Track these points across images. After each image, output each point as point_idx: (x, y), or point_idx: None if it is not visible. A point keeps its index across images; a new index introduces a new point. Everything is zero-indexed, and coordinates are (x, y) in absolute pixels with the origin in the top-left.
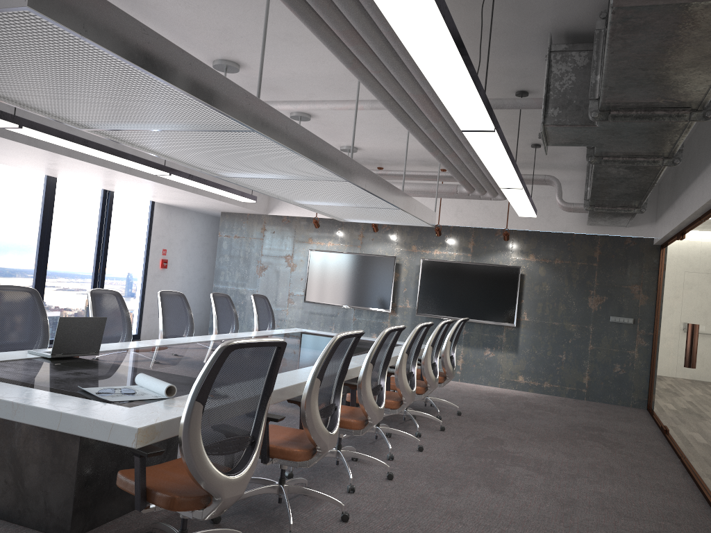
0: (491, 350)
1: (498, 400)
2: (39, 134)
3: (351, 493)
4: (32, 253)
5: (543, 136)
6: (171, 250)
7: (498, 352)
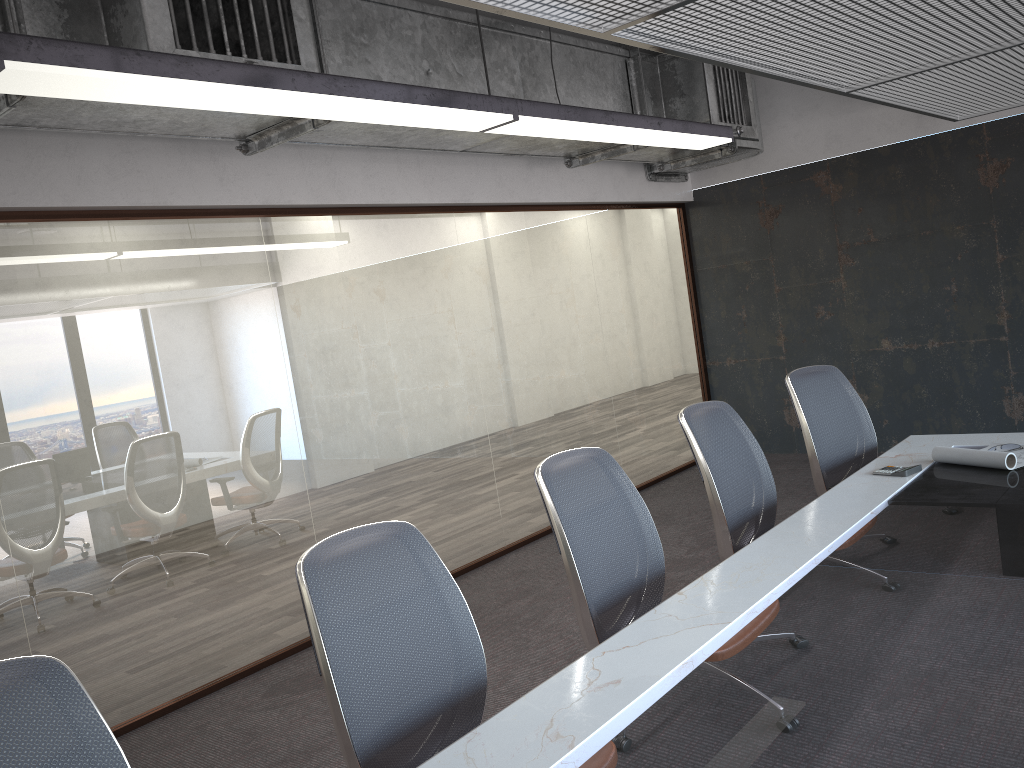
0: None
1: None
2: None
3: None
4: None
5: None
6: None
7: None
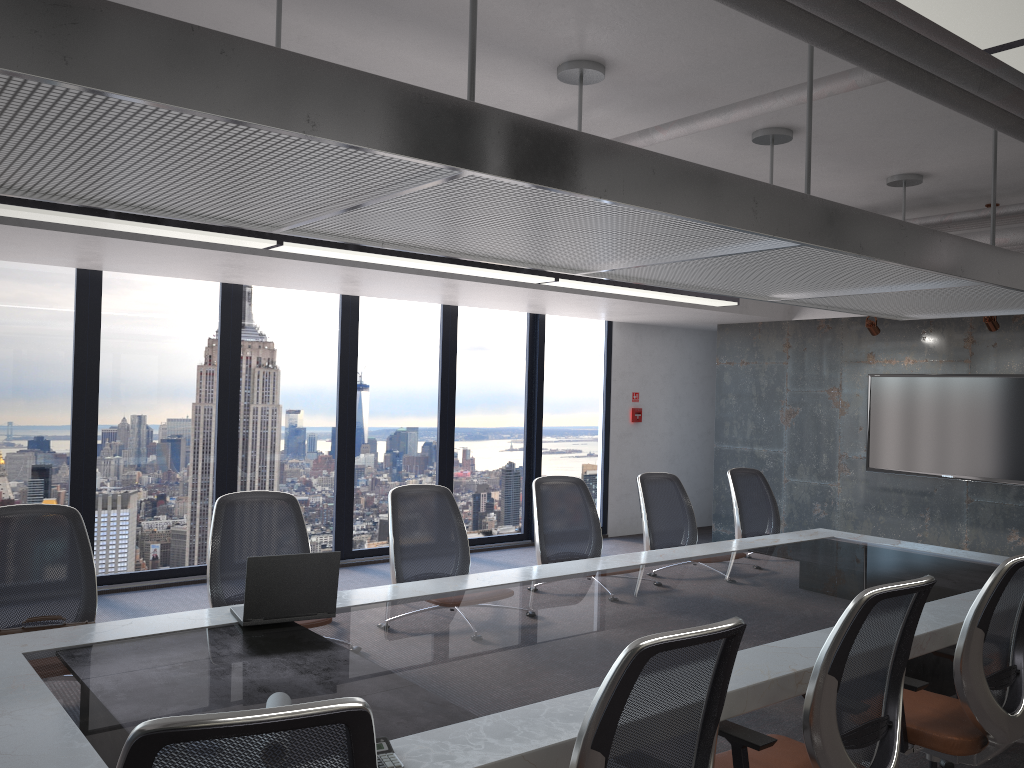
0: None
1: None
2: (313, 249)
3: None
4: (432, 417)
5: None
6: (646, 393)
7: None
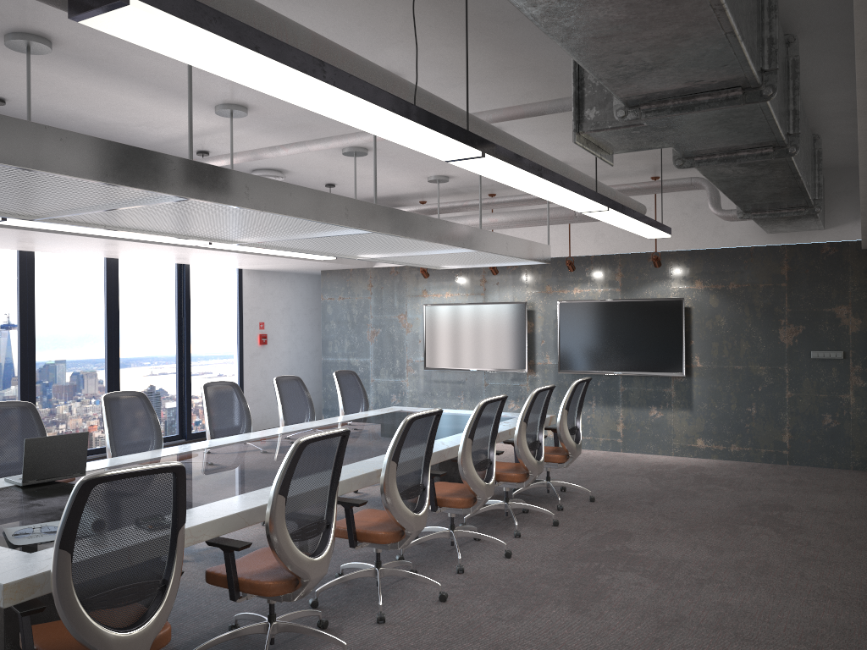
0: (658, 409)
1: (660, 474)
2: (30, 223)
3: (381, 623)
4: (100, 347)
5: (583, 146)
6: (270, 323)
7: (668, 410)
